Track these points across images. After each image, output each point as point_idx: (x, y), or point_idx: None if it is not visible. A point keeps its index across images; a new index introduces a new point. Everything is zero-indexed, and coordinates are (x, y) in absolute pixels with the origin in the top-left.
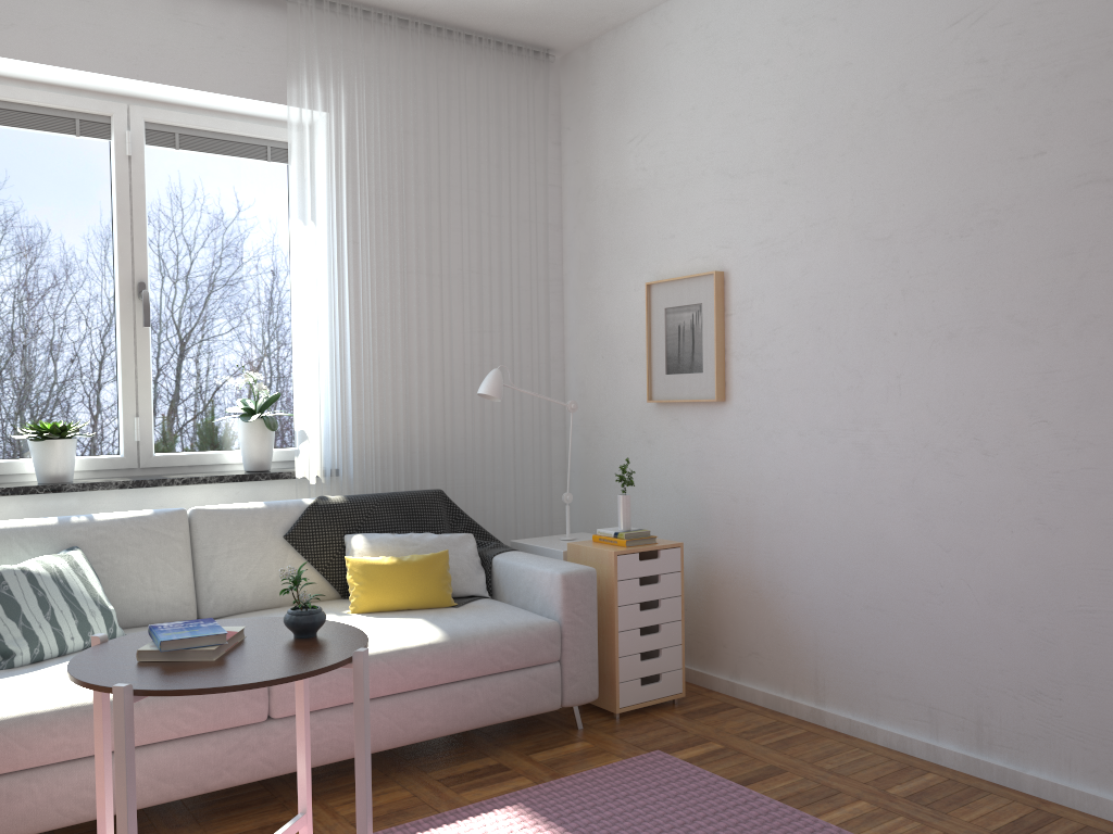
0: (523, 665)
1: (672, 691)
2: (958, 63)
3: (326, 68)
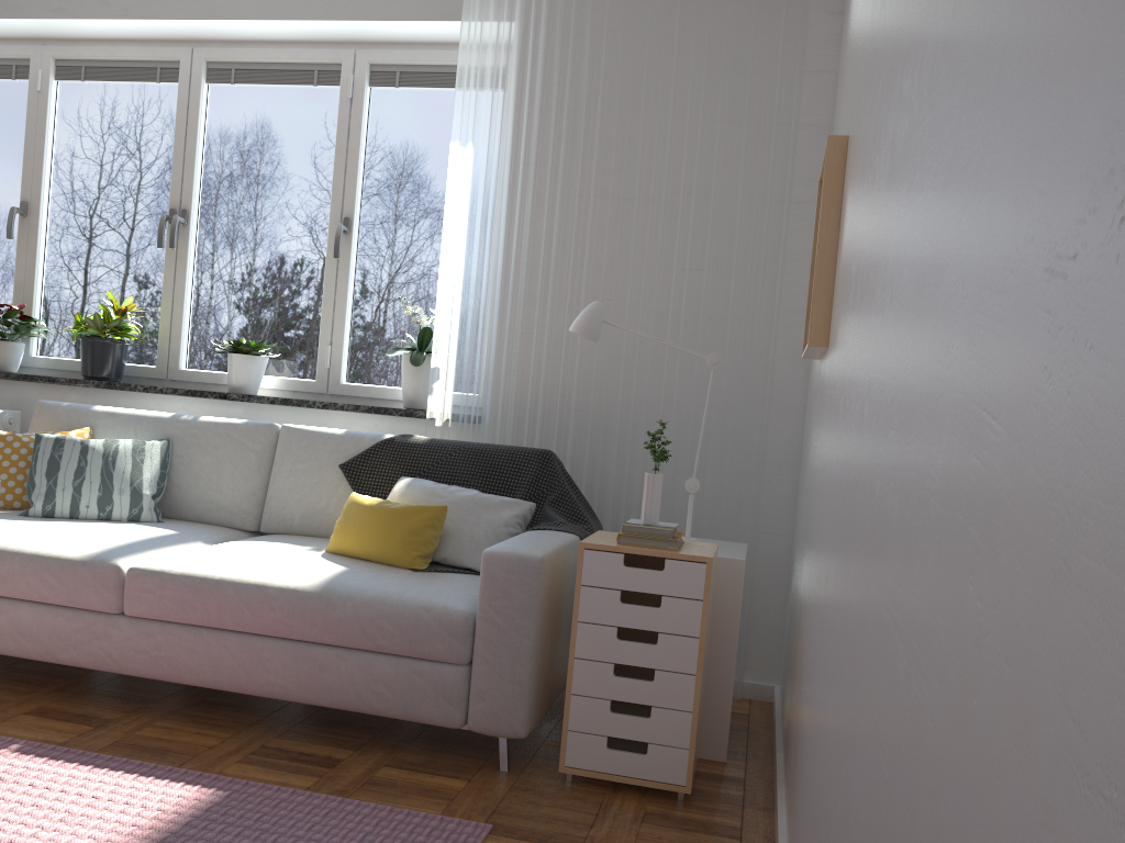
0: (406, 652)
1: (665, 776)
2: None
3: None
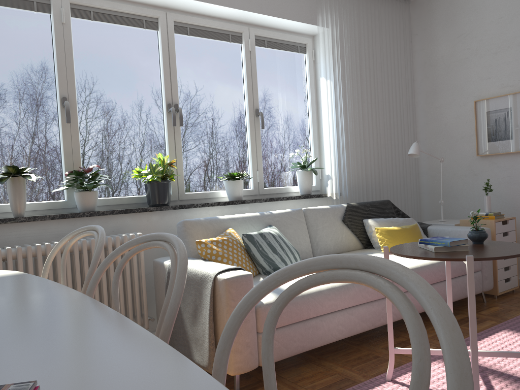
0: None
1: (514, 285)
2: None
3: (331, 7)
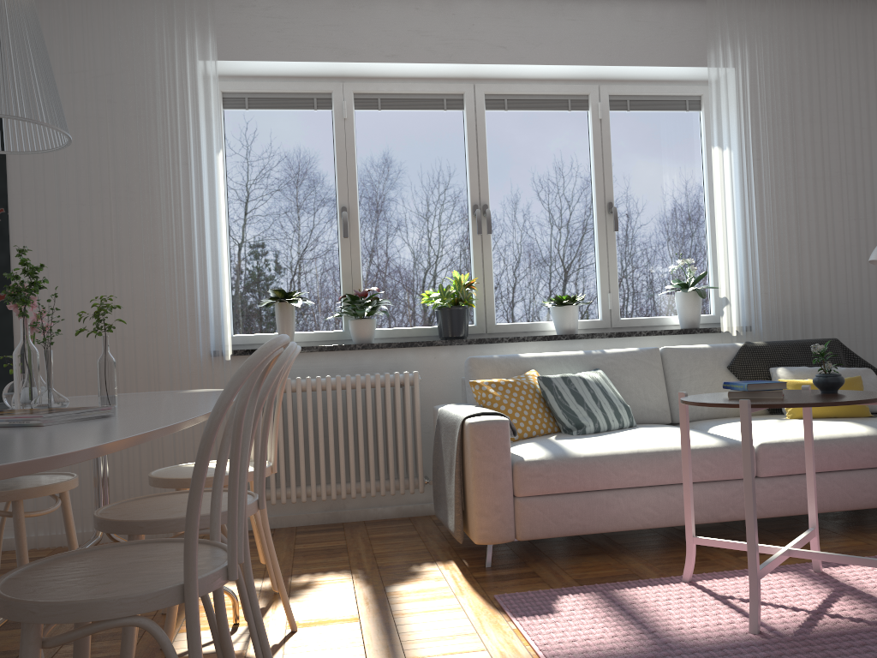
0: None
1: None
2: None
3: (734, 35)
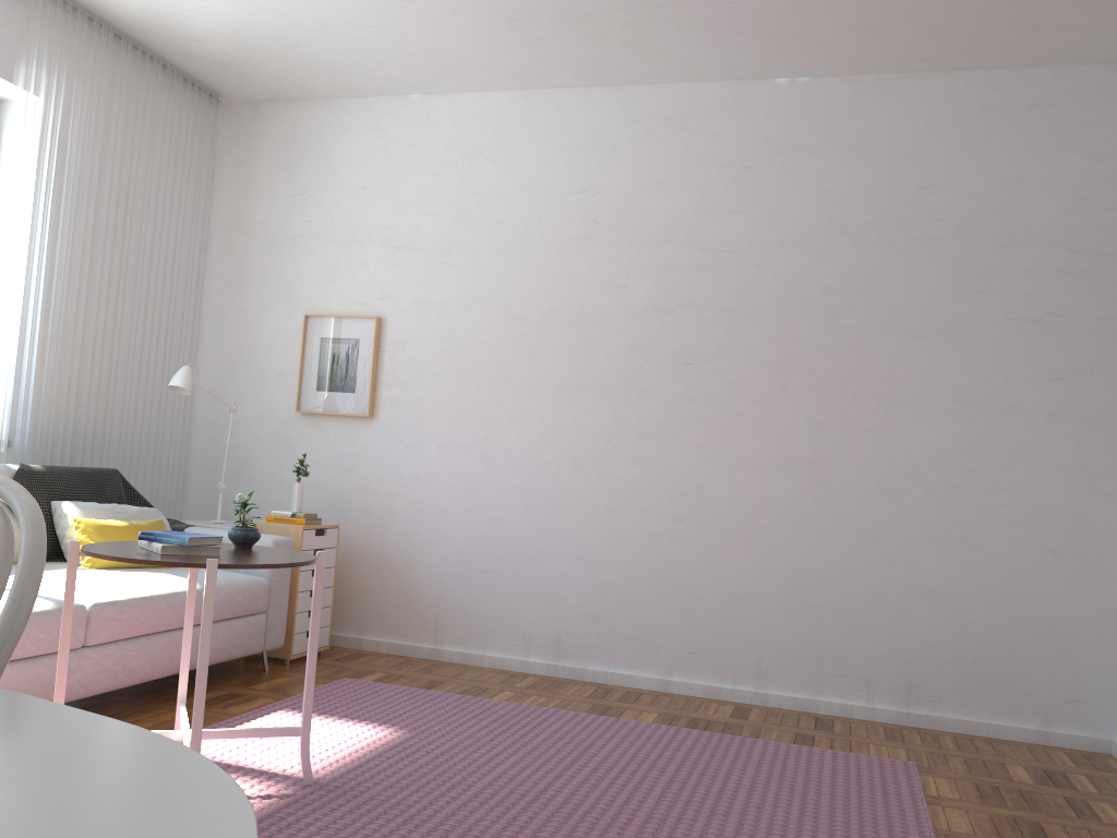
0: (246, 612)
1: (323, 643)
2: (578, 218)
3: (53, 59)
